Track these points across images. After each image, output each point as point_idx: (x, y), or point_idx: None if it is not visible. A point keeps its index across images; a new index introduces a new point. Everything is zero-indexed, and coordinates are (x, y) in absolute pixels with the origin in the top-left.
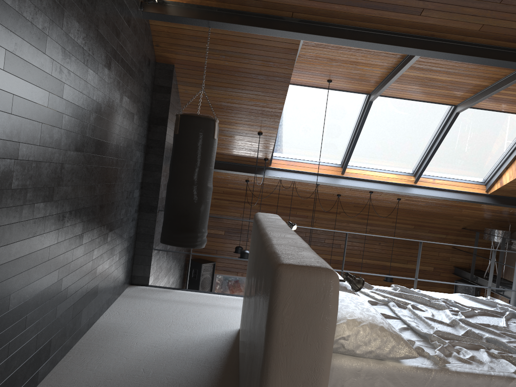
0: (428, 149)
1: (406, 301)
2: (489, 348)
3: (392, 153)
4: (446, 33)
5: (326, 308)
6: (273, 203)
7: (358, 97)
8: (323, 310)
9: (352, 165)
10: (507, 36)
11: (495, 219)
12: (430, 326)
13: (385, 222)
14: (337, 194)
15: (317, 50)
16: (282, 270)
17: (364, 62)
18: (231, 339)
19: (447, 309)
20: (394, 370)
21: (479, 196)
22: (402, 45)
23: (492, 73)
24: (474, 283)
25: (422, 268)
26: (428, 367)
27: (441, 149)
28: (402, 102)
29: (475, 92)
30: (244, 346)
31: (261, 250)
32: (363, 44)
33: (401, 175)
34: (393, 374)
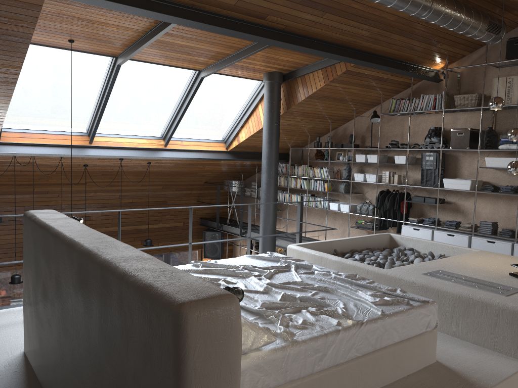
0: (175, 113)
1: (214, 276)
2: (306, 306)
3: (141, 118)
4: (206, 4)
5: (234, 336)
6: (3, 182)
7: (103, 59)
8: (232, 339)
9: (100, 132)
10: (257, 12)
11: (231, 172)
12: (253, 300)
13: (134, 186)
14: (84, 165)
15: (60, 5)
16: (187, 311)
17: (114, 23)
18: (21, 368)
19: (253, 276)
20: (259, 360)
21: (221, 154)
22: (165, 12)
23: (235, 43)
24: (219, 230)
25: (173, 225)
26: (282, 346)
27: (187, 112)
28: (150, 65)
29: (219, 59)
30: (70, 381)
31: (102, 276)
32: (126, 8)
33: (151, 139)
34: (259, 363)
